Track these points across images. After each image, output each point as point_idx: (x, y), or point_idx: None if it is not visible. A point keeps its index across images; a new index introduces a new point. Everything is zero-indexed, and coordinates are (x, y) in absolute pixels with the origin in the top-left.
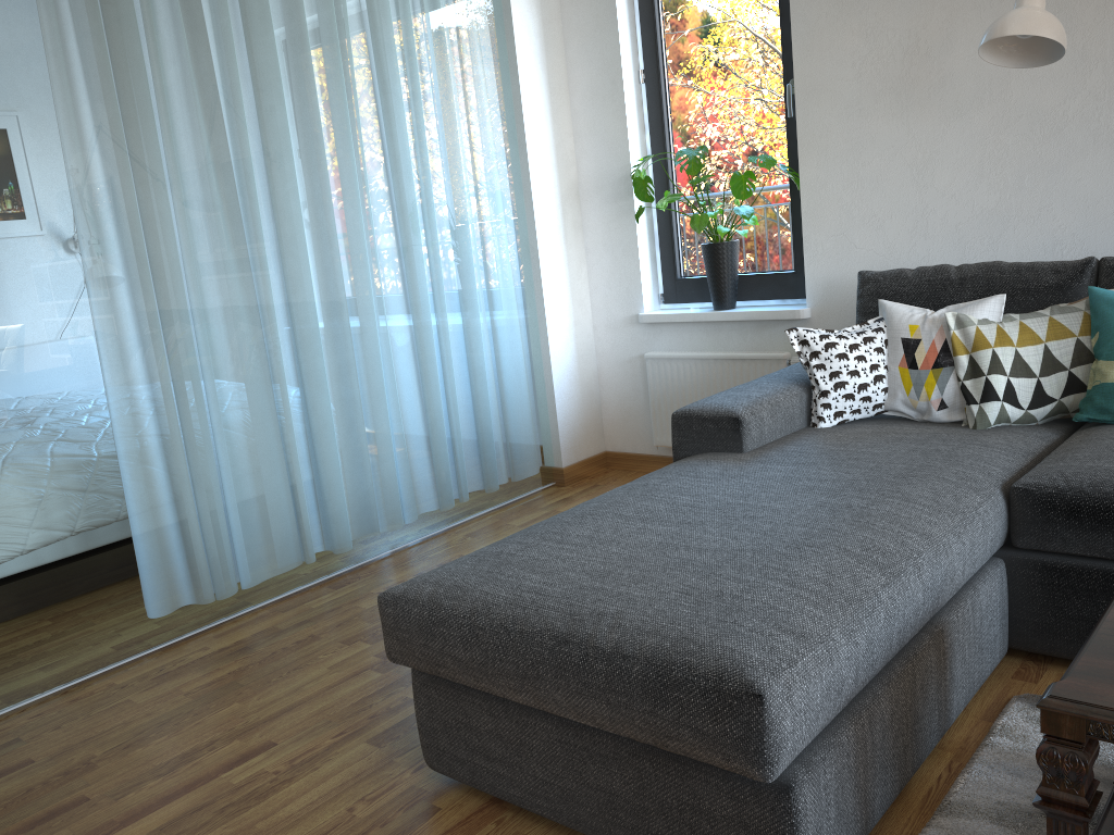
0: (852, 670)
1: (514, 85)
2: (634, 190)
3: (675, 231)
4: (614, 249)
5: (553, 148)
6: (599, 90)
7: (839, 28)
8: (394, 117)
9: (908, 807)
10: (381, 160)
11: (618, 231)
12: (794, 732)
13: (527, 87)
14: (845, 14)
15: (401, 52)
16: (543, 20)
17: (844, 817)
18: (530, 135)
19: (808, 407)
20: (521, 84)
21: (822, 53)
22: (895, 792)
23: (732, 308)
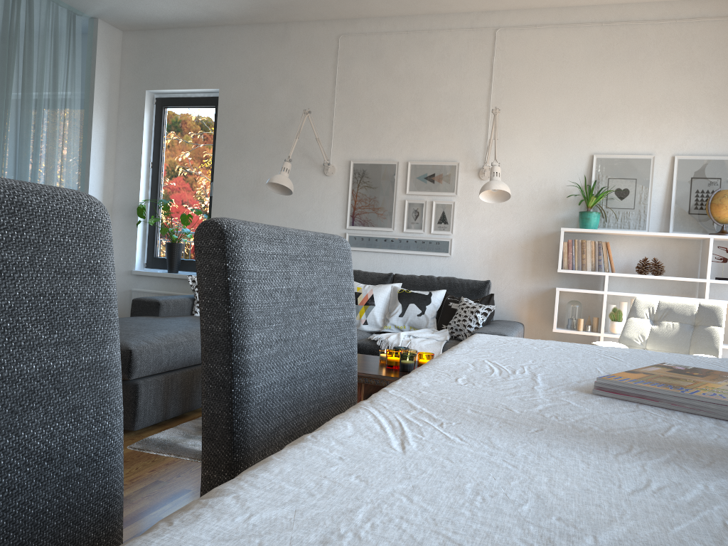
0: (167, 359)
1: (88, 155)
2: (137, 212)
3: (156, 235)
4: (125, 238)
5: (102, 187)
6: (130, 166)
7: (232, 165)
8: (24, 156)
9: (185, 420)
10: (14, 173)
11: (128, 230)
12: (141, 366)
13: (94, 157)
14: (235, 161)
15: (34, 129)
16: (108, 130)
17: (156, 405)
18: (92, 178)
19: (192, 307)
20: (91, 155)
21: (225, 173)
22: (180, 411)
23: (176, 273)
